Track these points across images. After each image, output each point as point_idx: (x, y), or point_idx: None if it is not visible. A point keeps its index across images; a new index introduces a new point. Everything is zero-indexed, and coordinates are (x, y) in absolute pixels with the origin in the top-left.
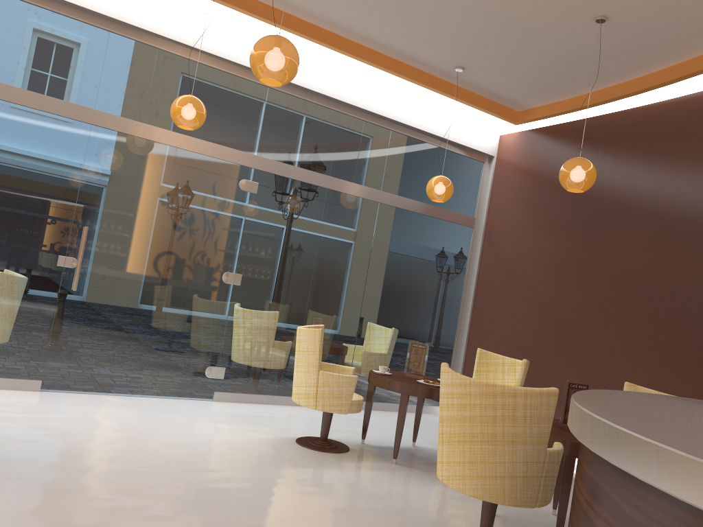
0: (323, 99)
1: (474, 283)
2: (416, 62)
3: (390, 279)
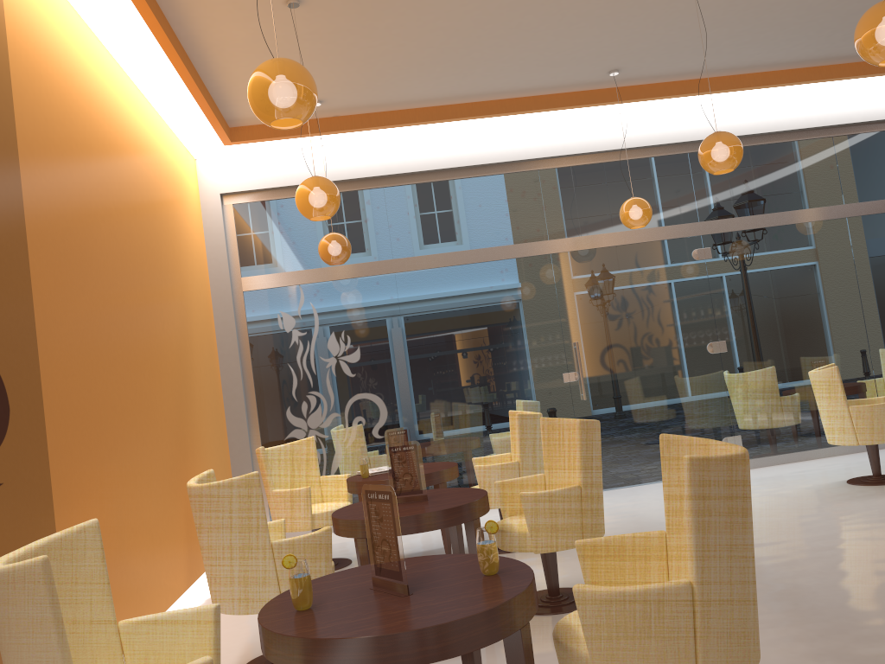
0: (745, 140)
1: None
2: (837, 59)
3: None
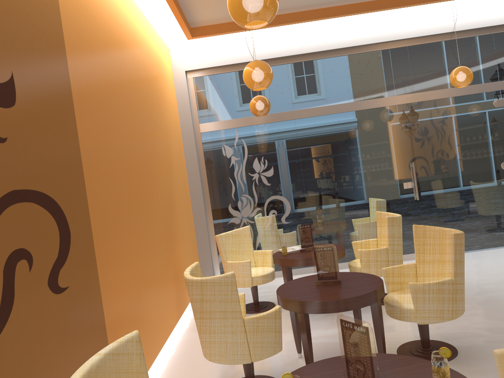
0: None
1: None
2: None
3: None
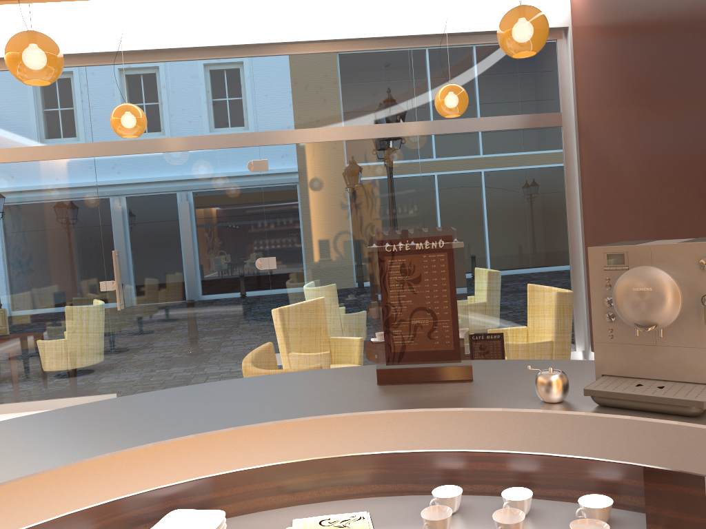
0: (315, 46)
1: (578, 193)
2: None
3: (457, 218)
